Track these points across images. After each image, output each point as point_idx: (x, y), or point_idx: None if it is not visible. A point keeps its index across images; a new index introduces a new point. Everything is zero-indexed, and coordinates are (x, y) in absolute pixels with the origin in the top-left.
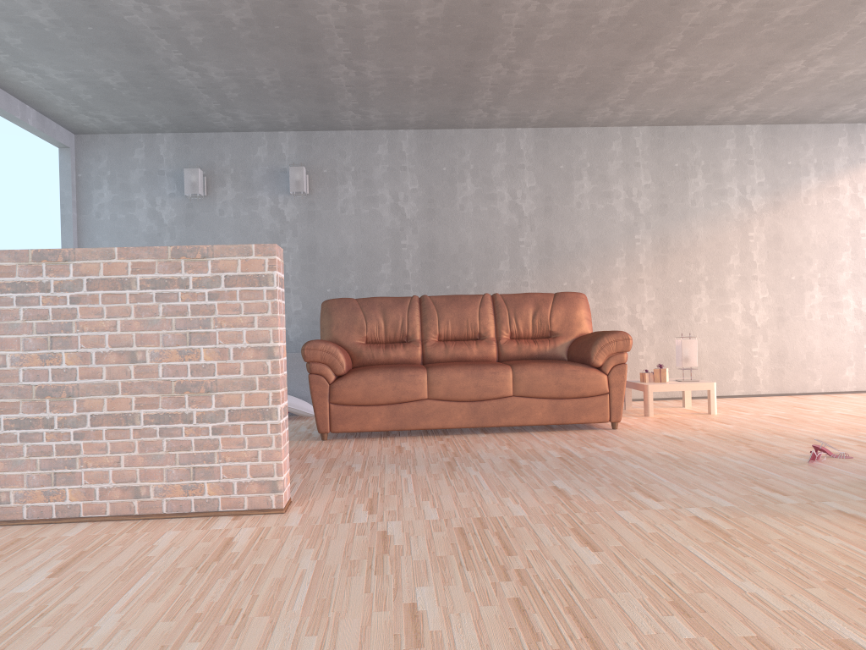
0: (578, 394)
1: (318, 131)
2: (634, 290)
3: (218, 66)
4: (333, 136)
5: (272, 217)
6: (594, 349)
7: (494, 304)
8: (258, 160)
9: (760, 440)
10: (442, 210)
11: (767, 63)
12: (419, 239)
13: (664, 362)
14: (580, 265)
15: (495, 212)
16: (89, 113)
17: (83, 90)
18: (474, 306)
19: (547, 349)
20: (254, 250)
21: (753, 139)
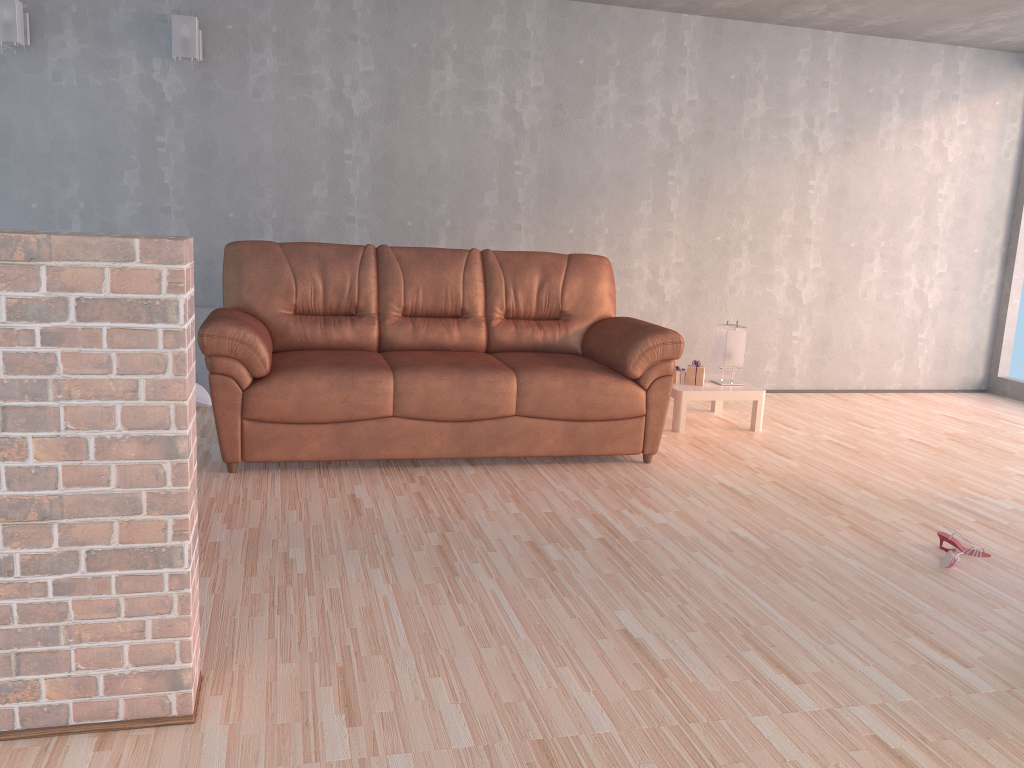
0: (605, 417)
1: None
2: (659, 247)
3: None
4: None
5: (143, 92)
6: (632, 354)
7: (484, 266)
8: None
9: (849, 503)
10: (408, 108)
11: None
12: (372, 150)
13: (685, 344)
14: (593, 206)
15: (483, 120)
16: None
17: None
18: (456, 268)
19: (557, 337)
20: (138, 250)
21: (832, 52)
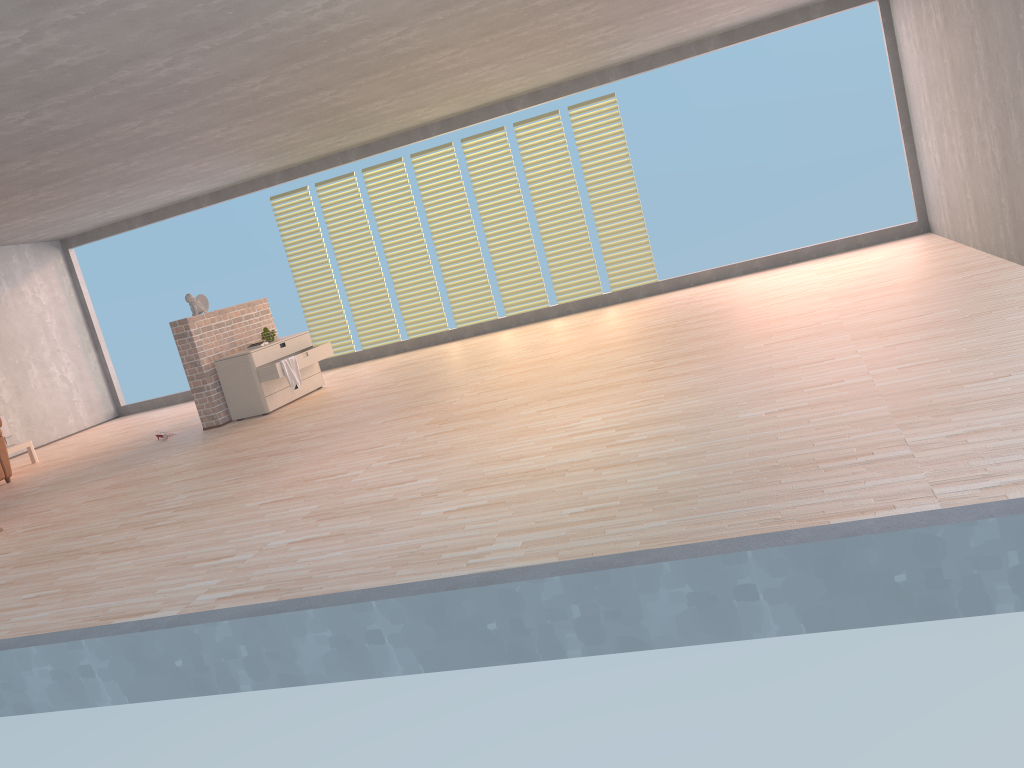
0: None
1: None
2: None
3: None
4: None
5: None
6: None
7: None
8: None
9: (114, 449)
10: None
11: (10, 219)
12: None
13: None
14: None
15: None
16: None
17: None
18: None
19: None
20: None
21: None
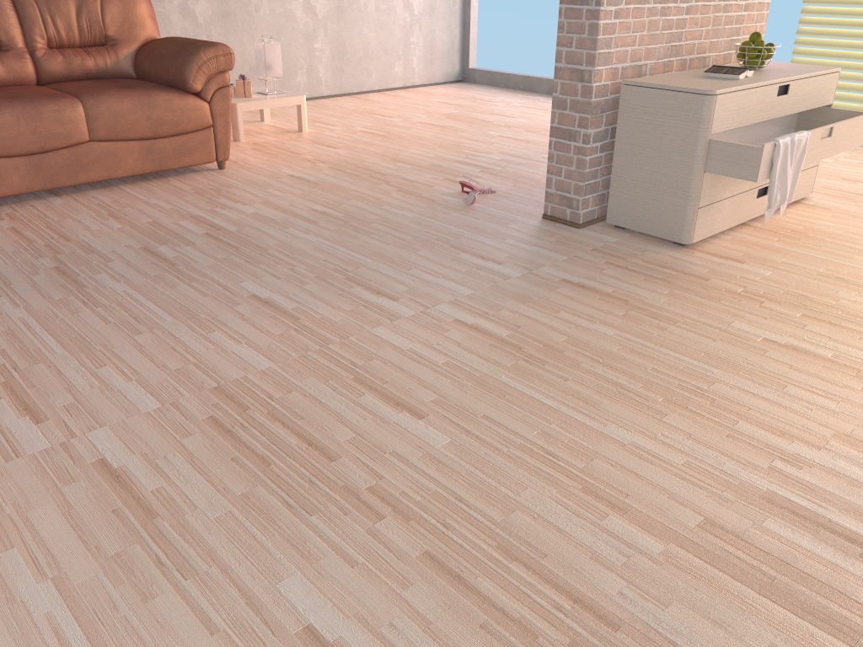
0: (176, 132)
1: None
2: None
3: None
4: None
5: None
6: (190, 69)
7: None
8: None
9: (392, 173)
10: None
11: None
12: None
13: None
14: None
15: None
16: None
17: None
18: None
19: (109, 63)
20: None
21: None
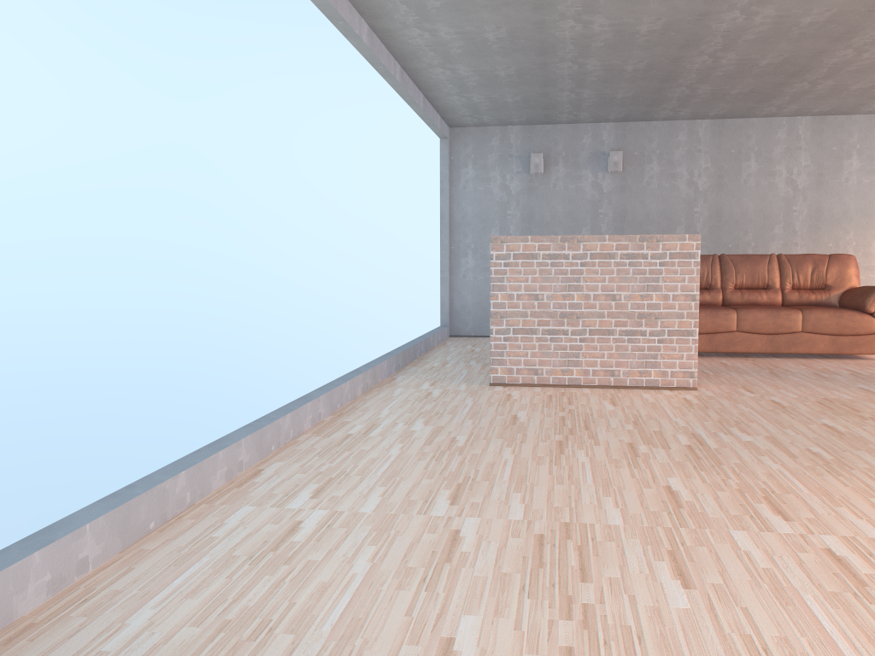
0: (853, 333)
1: (631, 122)
2: None
3: (593, 91)
4: (643, 126)
5: (593, 189)
6: (868, 299)
7: (779, 262)
8: (583, 145)
9: None
10: (729, 184)
11: None
12: (709, 207)
13: None
14: (844, 229)
15: (773, 186)
16: (473, 116)
17: (485, 105)
18: (763, 263)
19: (823, 298)
20: (687, 237)
21: None
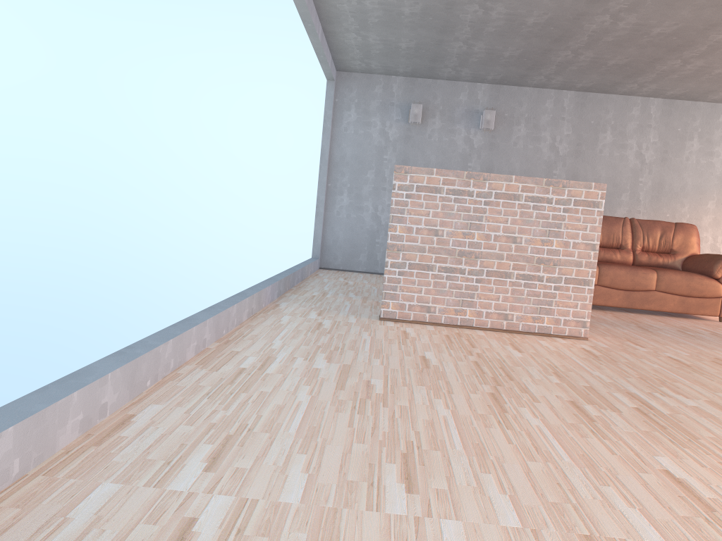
0: (700, 295)
1: (505, 85)
2: (718, 226)
3: (485, 44)
4: (515, 90)
5: (464, 143)
6: (716, 266)
7: (631, 225)
8: (460, 102)
9: None
10: (586, 152)
11: None
12: (566, 171)
13: None
14: (681, 203)
15: (624, 158)
16: (363, 61)
17: (378, 48)
18: (618, 225)
19: (669, 261)
20: (593, 186)
21: None
